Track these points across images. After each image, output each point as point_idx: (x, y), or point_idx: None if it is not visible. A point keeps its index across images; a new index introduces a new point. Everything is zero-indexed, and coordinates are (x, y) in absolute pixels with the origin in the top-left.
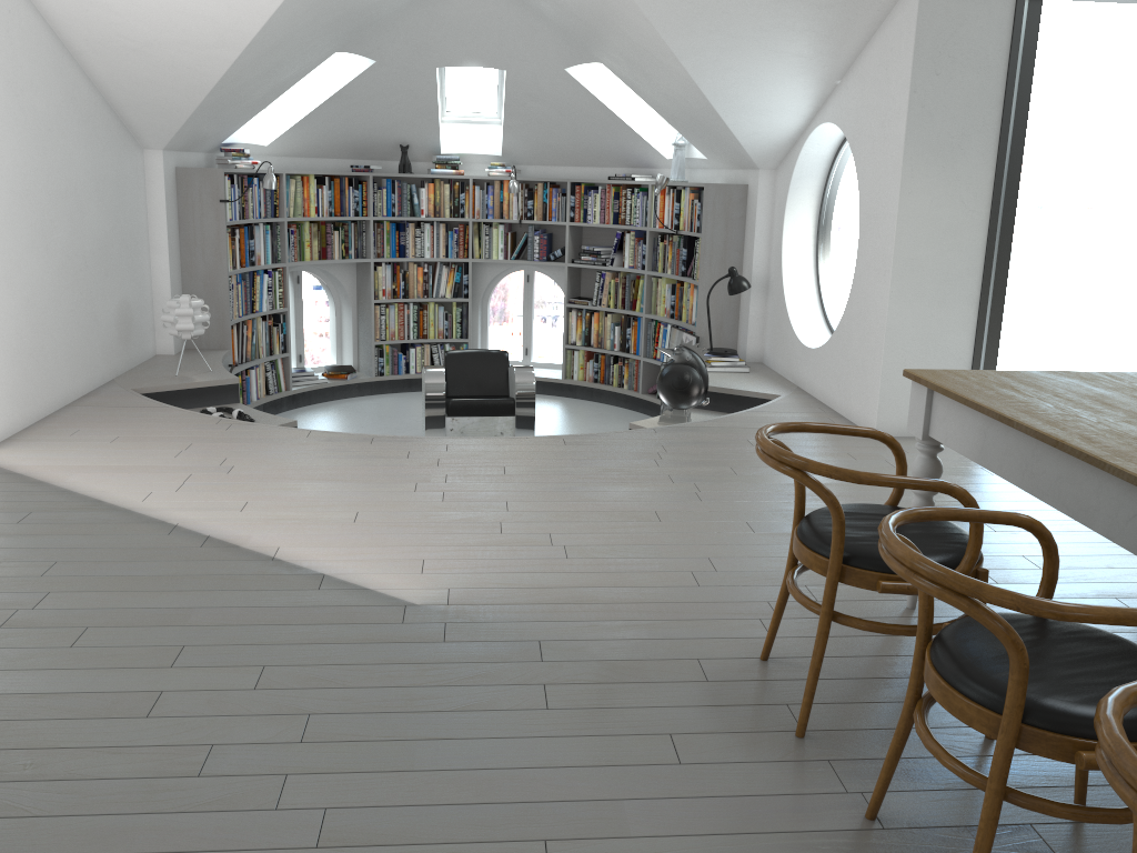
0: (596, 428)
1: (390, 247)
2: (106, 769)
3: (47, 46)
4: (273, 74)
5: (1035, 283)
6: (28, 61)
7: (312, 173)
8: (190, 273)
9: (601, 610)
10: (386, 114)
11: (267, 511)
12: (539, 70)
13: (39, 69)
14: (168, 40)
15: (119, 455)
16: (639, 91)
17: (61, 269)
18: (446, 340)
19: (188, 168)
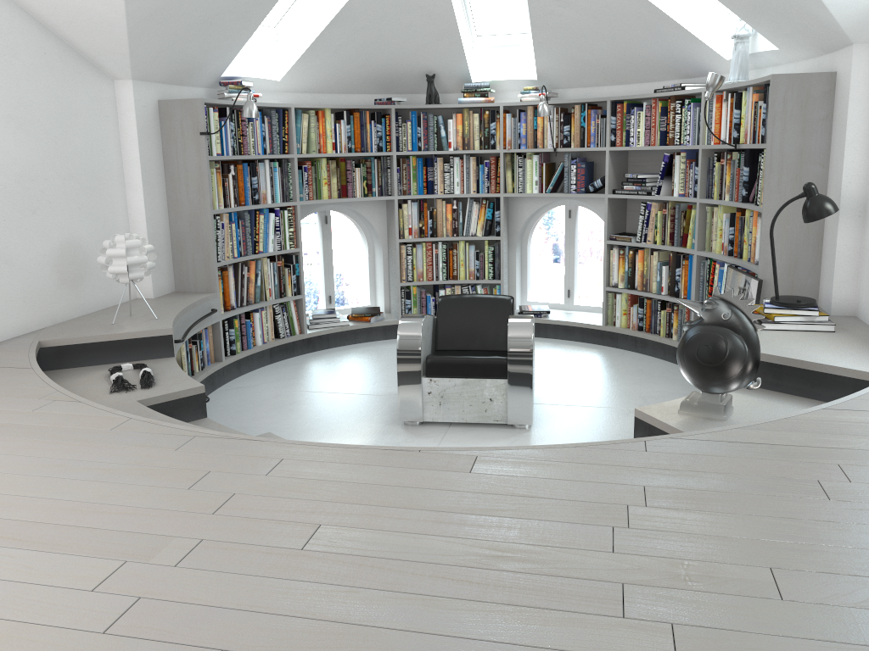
0: (628, 389)
1: (417, 183)
2: None
3: None
4: None
5: None
6: None
7: (326, 107)
8: (176, 212)
9: None
10: (403, 39)
11: None
12: None
13: None
14: None
15: None
16: None
17: None
18: (477, 281)
19: (169, 100)
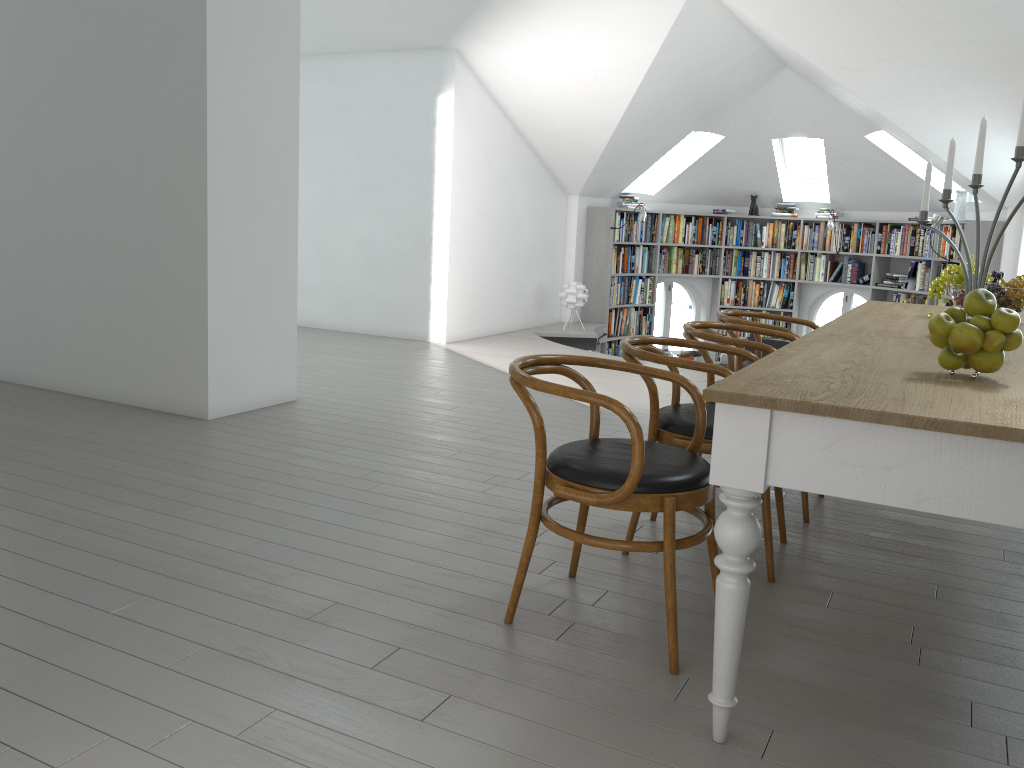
0: None
1: (736, 268)
2: (425, 416)
3: (510, 135)
4: (645, 147)
5: None
6: (497, 143)
7: (681, 214)
8: (588, 273)
9: None
10: (738, 173)
11: (554, 375)
12: (846, 138)
13: (503, 147)
14: (572, 129)
15: (503, 352)
16: (913, 150)
17: (502, 257)
18: None
19: (594, 207)
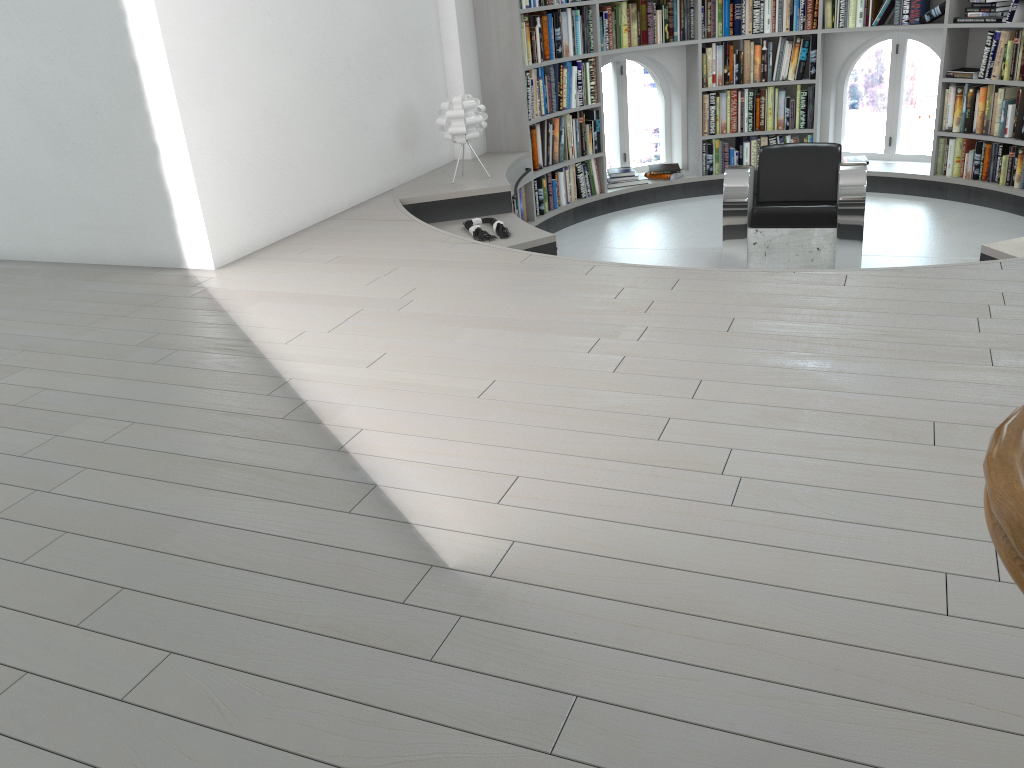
0: (961, 240)
1: (722, 23)
2: None
3: None
4: None
5: None
6: None
7: None
8: (487, 71)
9: (726, 641)
10: None
11: (394, 369)
12: None
13: None
14: None
15: (317, 281)
16: None
17: (313, 75)
18: (787, 131)
19: None
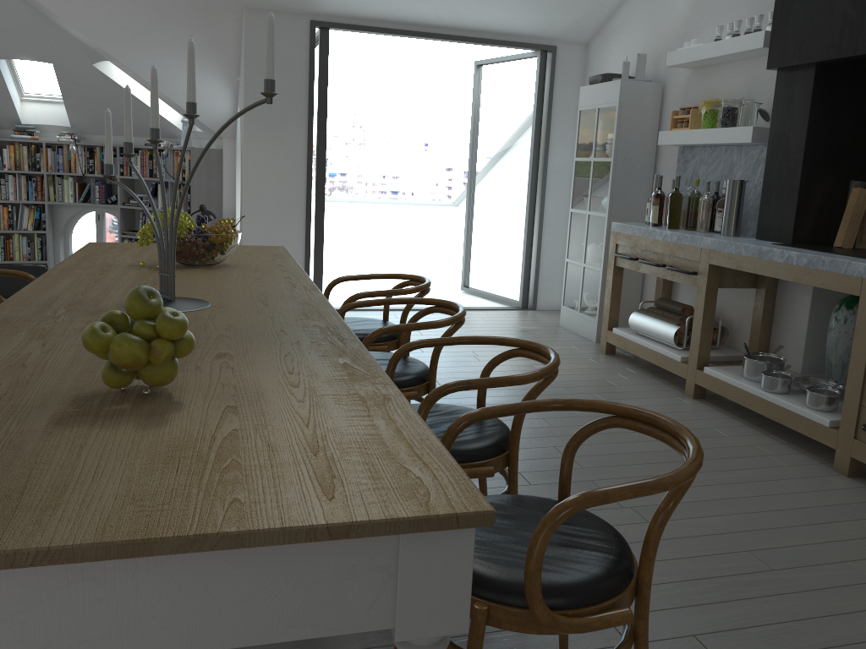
0: None
1: None
2: None
3: None
4: None
5: (457, 223)
6: None
7: None
8: None
9: None
10: None
11: None
12: (76, 65)
13: None
14: None
15: None
16: (139, 82)
17: None
18: (29, 261)
19: None
